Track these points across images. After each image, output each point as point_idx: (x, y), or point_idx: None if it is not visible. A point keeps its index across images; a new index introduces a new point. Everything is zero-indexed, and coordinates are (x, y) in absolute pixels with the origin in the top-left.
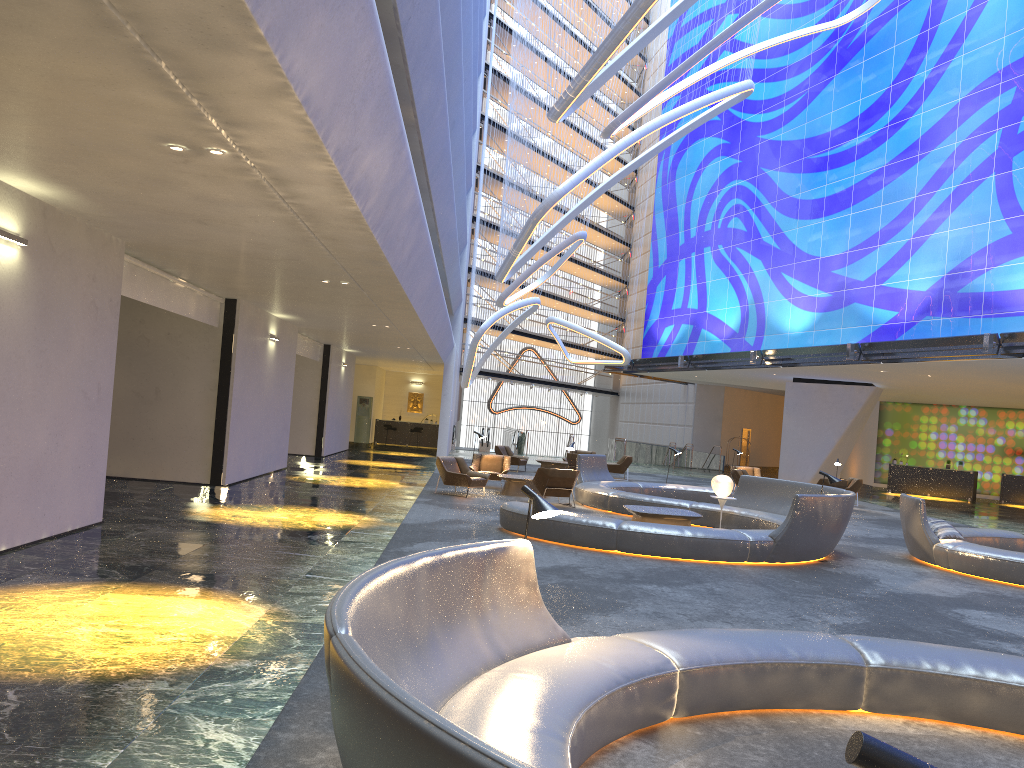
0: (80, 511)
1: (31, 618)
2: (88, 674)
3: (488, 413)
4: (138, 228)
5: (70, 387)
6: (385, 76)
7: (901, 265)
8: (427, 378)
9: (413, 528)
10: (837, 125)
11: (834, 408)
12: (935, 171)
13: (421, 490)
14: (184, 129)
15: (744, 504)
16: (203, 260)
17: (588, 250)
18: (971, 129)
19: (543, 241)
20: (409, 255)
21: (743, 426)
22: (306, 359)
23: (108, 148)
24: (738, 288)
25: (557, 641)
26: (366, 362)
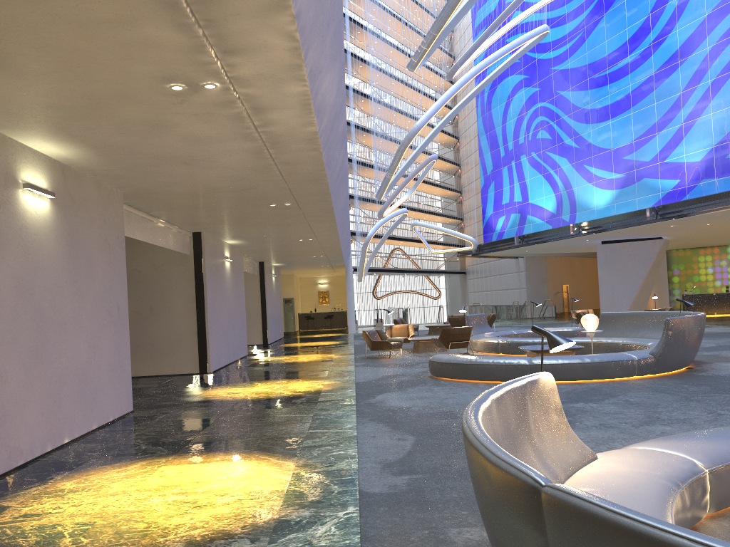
0: (117, 404)
1: (109, 496)
2: (177, 541)
3: (372, 300)
4: (134, 177)
5: (98, 308)
6: (341, 4)
7: (677, 145)
8: (330, 279)
9: (367, 385)
10: (611, 50)
11: (636, 259)
12: (694, 71)
13: (353, 357)
14: (186, 65)
15: (607, 334)
16: (181, 200)
17: (430, 172)
18: (718, 35)
19: (407, 165)
20: (337, 174)
21: (562, 283)
22: (247, 274)
23: (119, 98)
24: (551, 181)
25: (588, 459)
26: (286, 273)
